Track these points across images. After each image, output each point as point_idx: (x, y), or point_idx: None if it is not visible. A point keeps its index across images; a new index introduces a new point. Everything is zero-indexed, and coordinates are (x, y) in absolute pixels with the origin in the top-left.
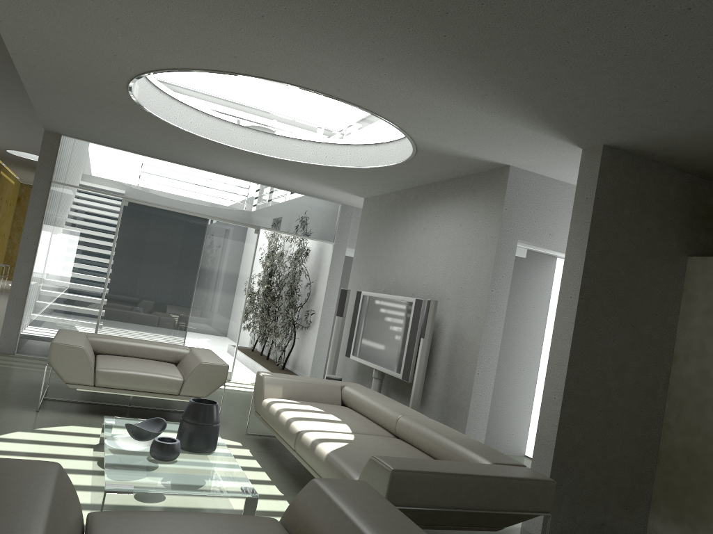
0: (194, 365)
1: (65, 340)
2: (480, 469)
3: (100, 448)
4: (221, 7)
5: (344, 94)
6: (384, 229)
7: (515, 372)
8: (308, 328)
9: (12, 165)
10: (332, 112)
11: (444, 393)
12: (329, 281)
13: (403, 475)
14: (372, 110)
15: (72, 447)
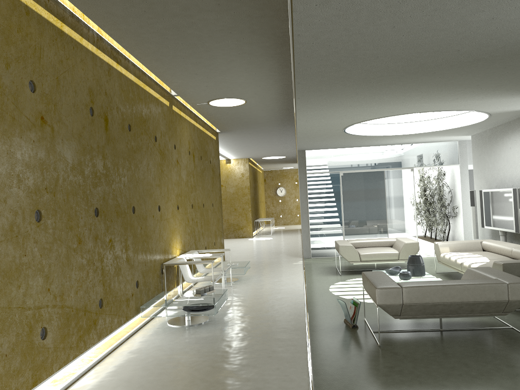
0: (401, 245)
1: (343, 243)
2: None
3: None
4: (386, 104)
5: (443, 109)
6: (487, 152)
7: None
8: (456, 216)
9: (262, 163)
10: None
11: None
12: (462, 187)
13: (508, 265)
14: (459, 109)
15: None
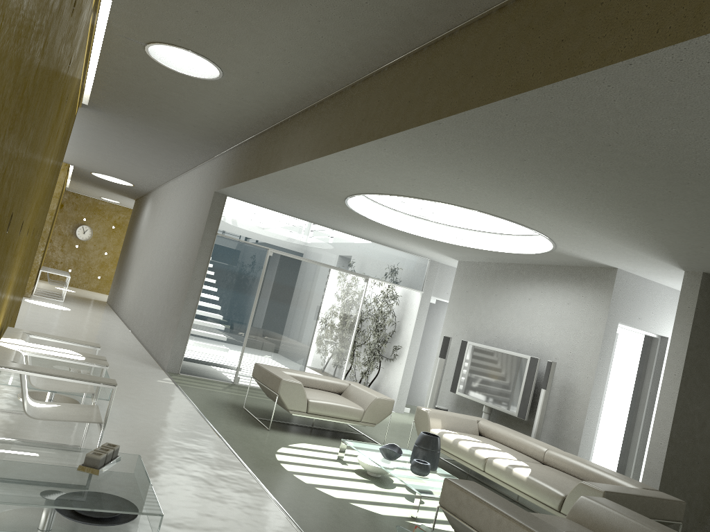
0: (369, 399)
1: (284, 376)
2: (643, 492)
3: (343, 462)
4: (505, 191)
5: (534, 226)
6: (483, 291)
7: (606, 417)
8: (392, 360)
9: (79, 180)
10: (484, 215)
11: (554, 430)
12: (416, 323)
13: (610, 494)
14: (545, 234)
15: (327, 461)
